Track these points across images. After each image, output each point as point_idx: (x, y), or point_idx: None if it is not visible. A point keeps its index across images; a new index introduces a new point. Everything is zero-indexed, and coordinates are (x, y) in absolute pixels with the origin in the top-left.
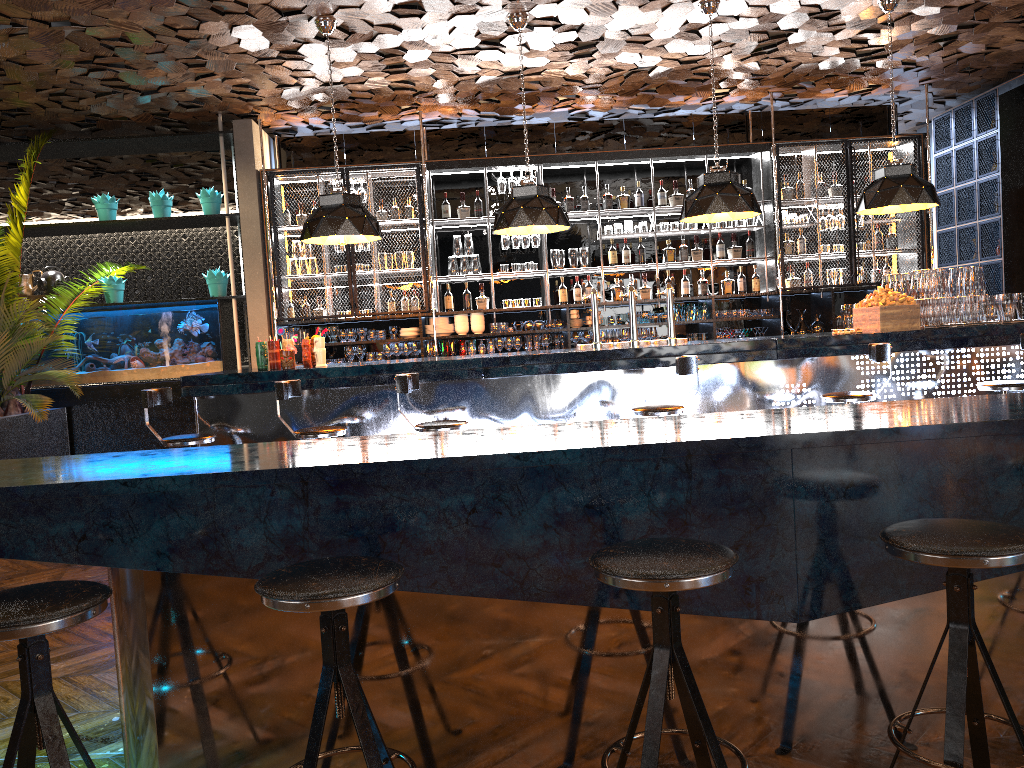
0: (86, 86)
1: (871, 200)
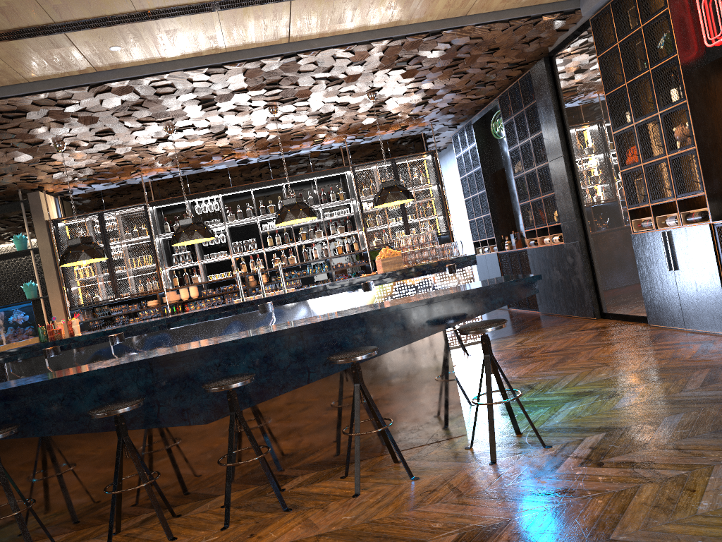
0: None
1: (377, 201)
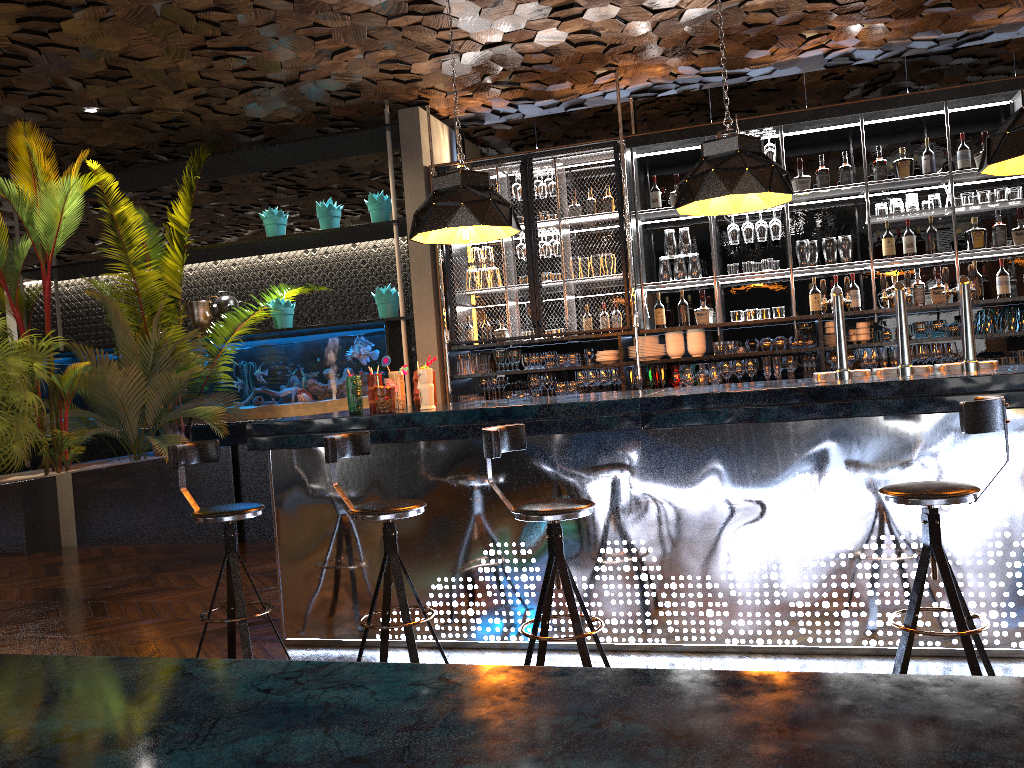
0: (222, 82)
1: None
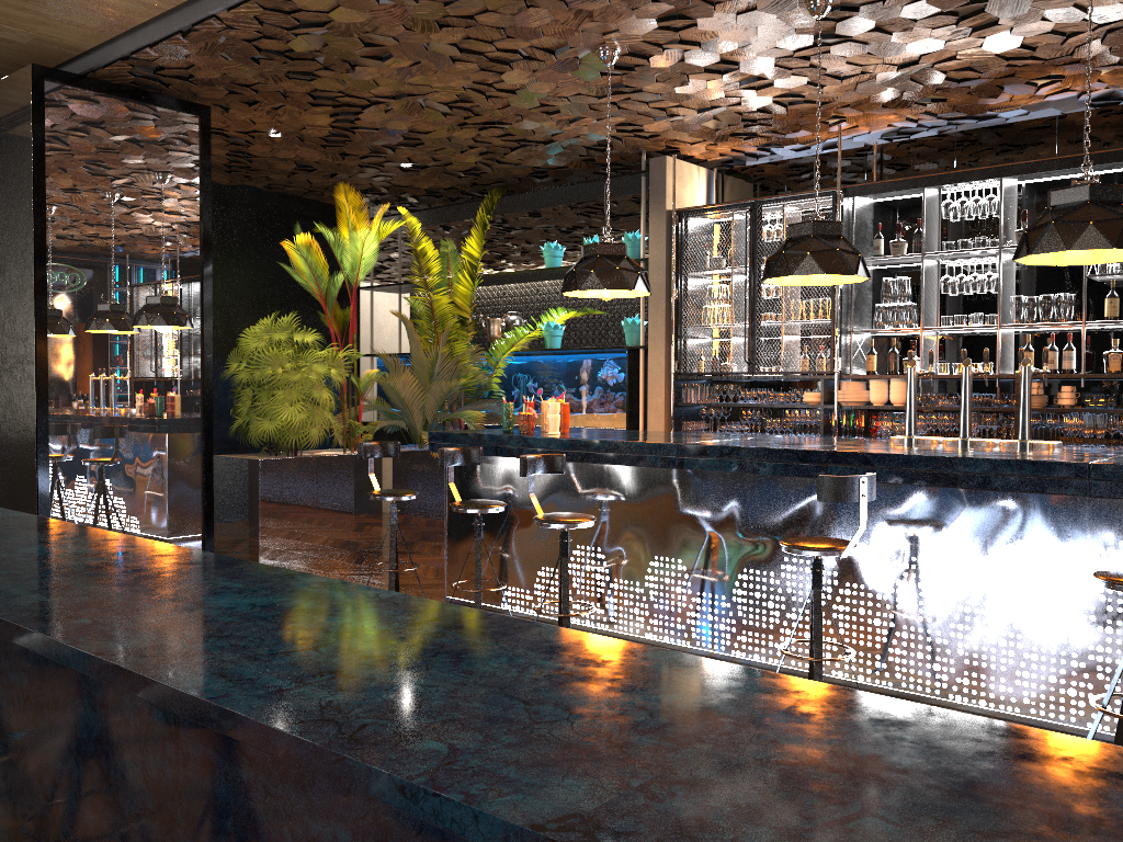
0: (494, 143)
1: None
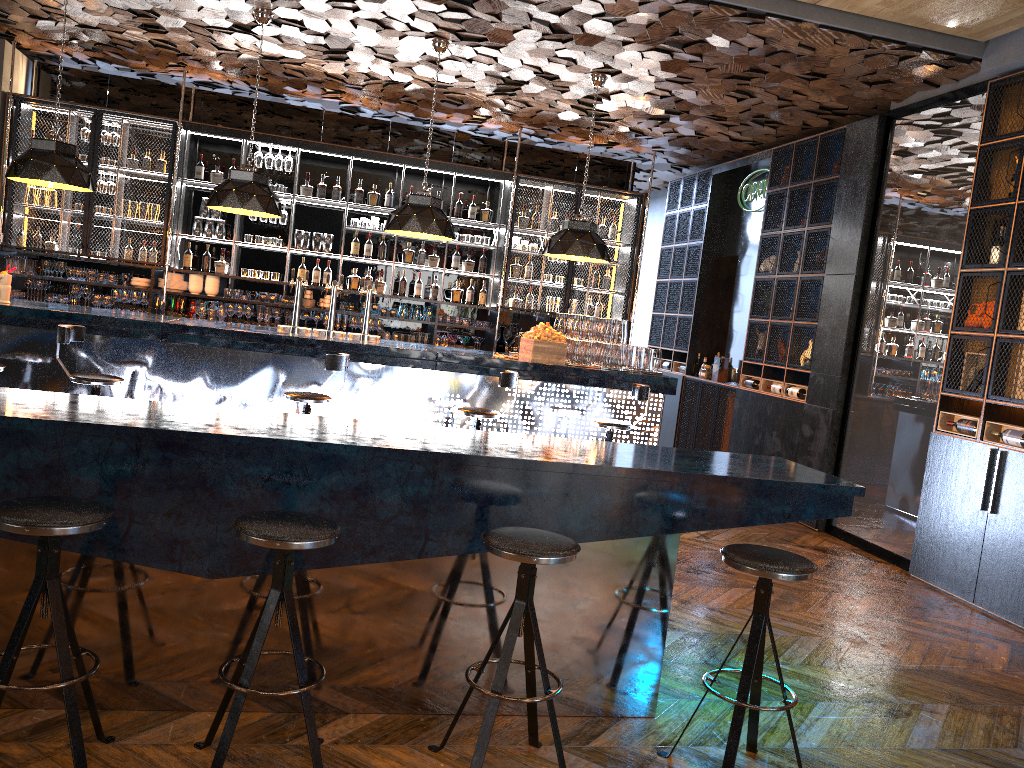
0: None
1: (553, 246)
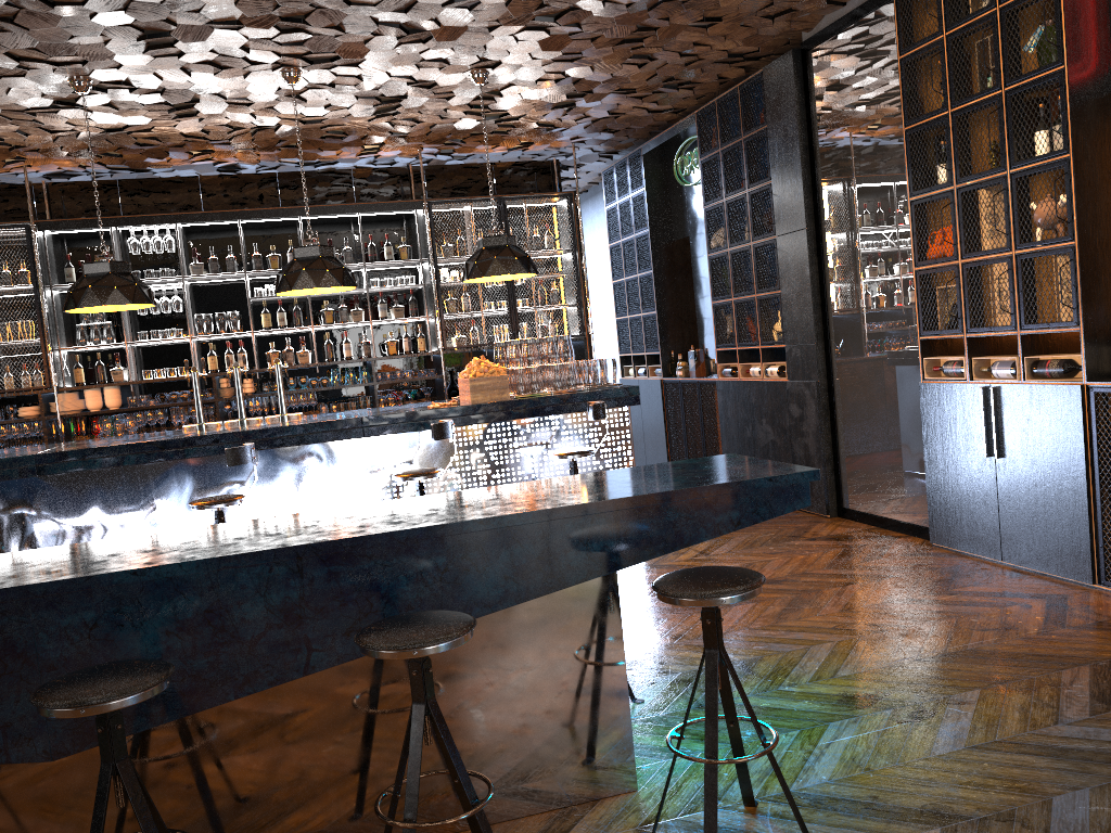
0: None
1: (470, 271)
